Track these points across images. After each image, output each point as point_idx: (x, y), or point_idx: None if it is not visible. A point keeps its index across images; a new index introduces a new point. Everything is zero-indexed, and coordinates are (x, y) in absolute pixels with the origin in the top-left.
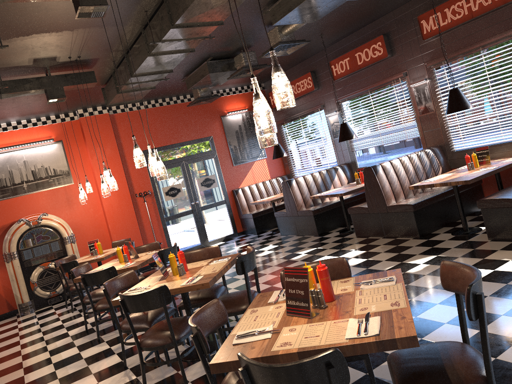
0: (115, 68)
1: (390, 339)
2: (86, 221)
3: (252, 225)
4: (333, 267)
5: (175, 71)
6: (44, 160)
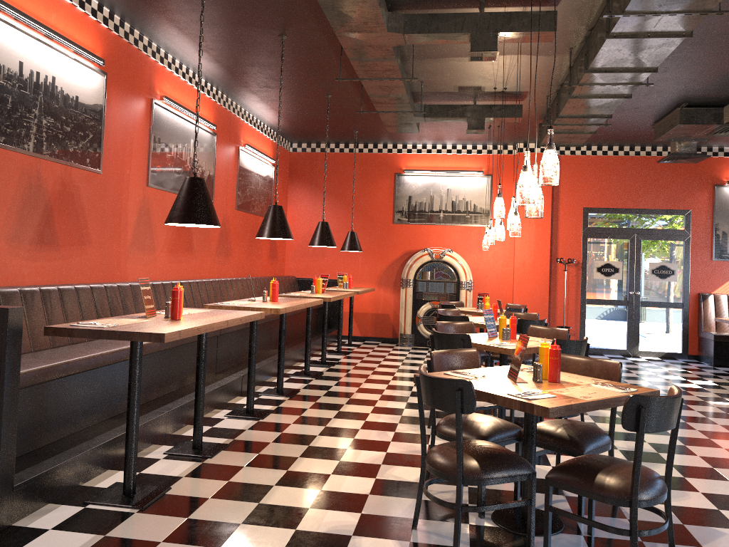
0: (547, 104)
1: (530, 403)
2: (492, 272)
3: (710, 350)
4: (608, 369)
5: (636, 114)
6: (467, 193)
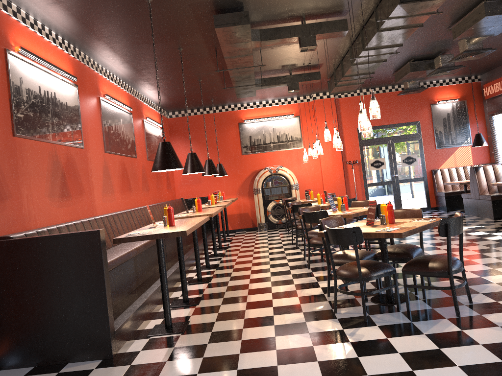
0: (334, 70)
1: (390, 232)
2: (308, 176)
3: (443, 202)
4: (414, 213)
5: (384, 68)
6: (285, 129)
